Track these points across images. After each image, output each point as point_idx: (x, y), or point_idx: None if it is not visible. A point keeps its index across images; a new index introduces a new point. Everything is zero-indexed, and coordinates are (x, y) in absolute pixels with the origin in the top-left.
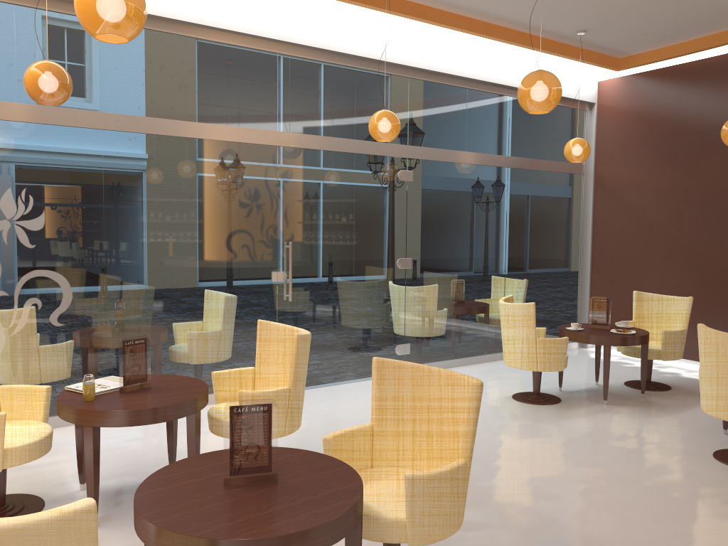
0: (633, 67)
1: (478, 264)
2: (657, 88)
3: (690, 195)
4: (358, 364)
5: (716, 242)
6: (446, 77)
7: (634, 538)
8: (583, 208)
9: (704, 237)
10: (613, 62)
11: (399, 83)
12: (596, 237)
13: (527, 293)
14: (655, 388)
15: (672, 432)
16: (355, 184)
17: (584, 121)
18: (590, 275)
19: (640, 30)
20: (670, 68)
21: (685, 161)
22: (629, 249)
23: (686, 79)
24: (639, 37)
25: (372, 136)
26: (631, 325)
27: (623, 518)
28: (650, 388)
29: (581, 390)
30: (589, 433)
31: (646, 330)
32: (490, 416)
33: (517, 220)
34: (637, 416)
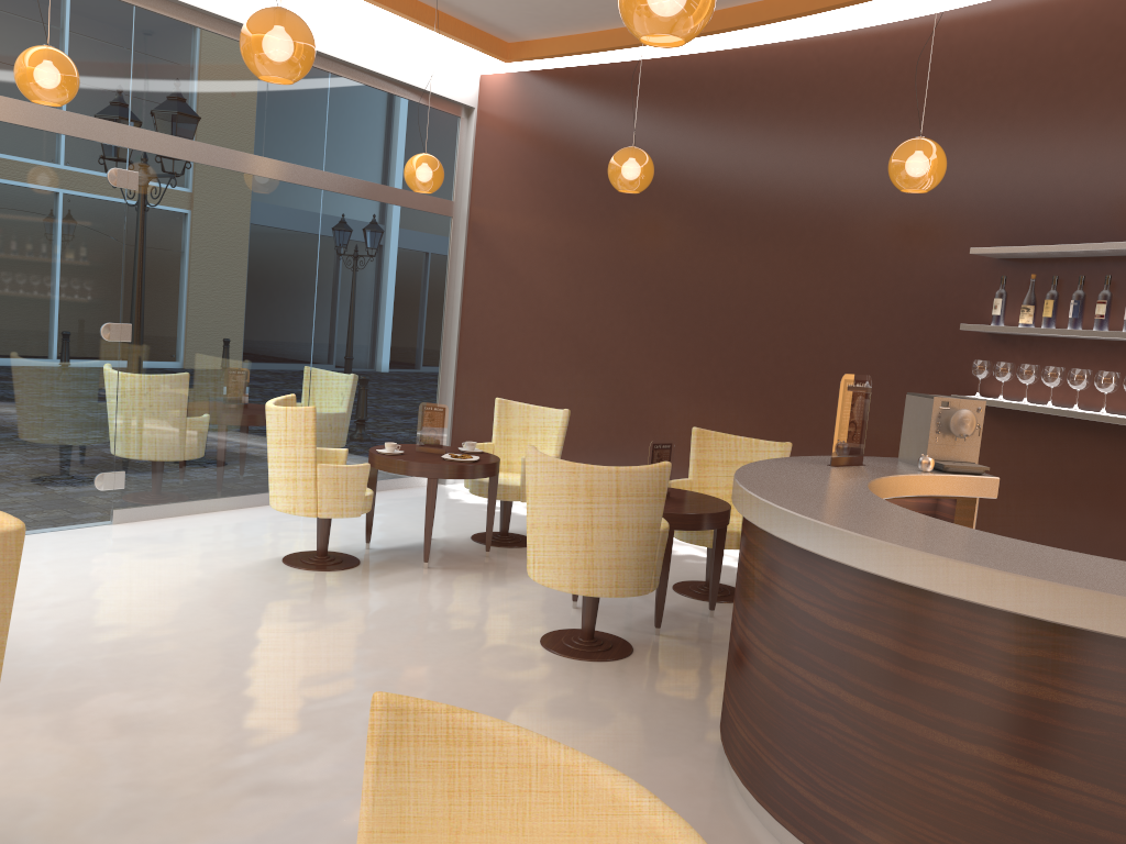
0: (527, 59)
1: (262, 343)
2: (557, 97)
3: (591, 262)
4: (15, 505)
5: (618, 334)
6: (210, 19)
7: (352, 777)
8: (449, 270)
9: (605, 326)
10: (499, 47)
11: (114, 12)
12: (467, 316)
13: (350, 395)
14: (512, 543)
15: (501, 608)
16: (15, 181)
17: (456, 134)
18: (456, 373)
19: (527, 1)
20: (575, 70)
21: (587, 212)
22: (509, 337)
23: (594, 89)
24: (528, 11)
25: (21, 90)
26: (489, 450)
27: (353, 746)
28: (504, 543)
29: (402, 548)
30: (376, 613)
31: (510, 457)
32: (226, 592)
33: (337, 278)
34: (463, 586)
